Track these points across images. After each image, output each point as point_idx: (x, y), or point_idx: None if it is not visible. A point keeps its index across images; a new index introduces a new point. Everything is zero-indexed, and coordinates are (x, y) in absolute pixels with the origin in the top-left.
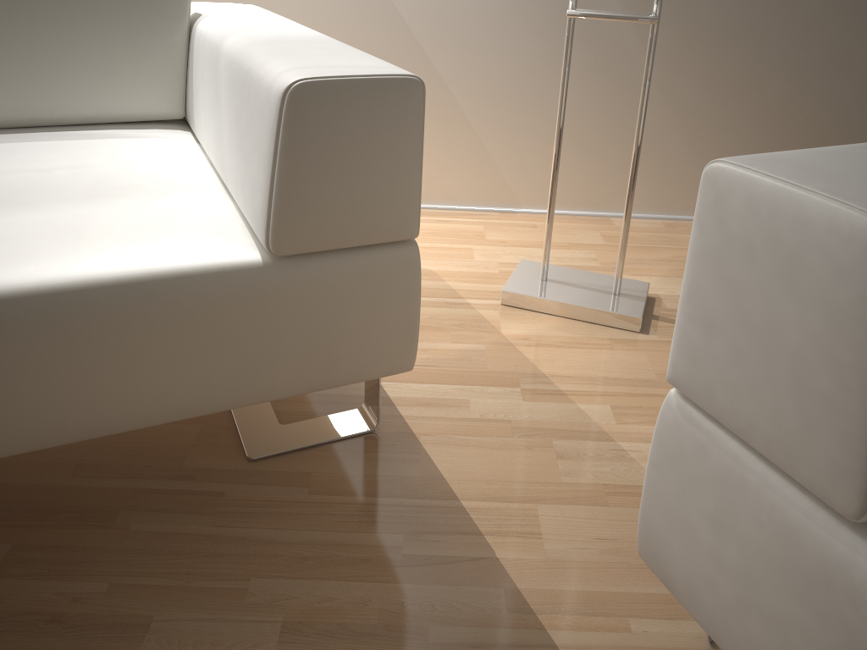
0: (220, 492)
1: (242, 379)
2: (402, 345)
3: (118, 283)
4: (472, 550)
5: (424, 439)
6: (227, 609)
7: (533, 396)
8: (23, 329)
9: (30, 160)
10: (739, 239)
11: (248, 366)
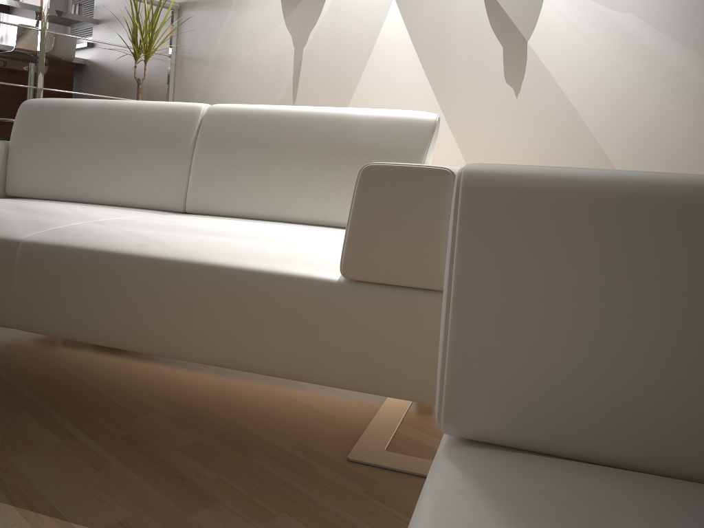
0: (314, 466)
1: (313, 360)
2: (430, 377)
3: (258, 271)
4: None
5: None
6: (256, 519)
7: None
8: (209, 284)
9: (294, 231)
10: None
11: (317, 351)
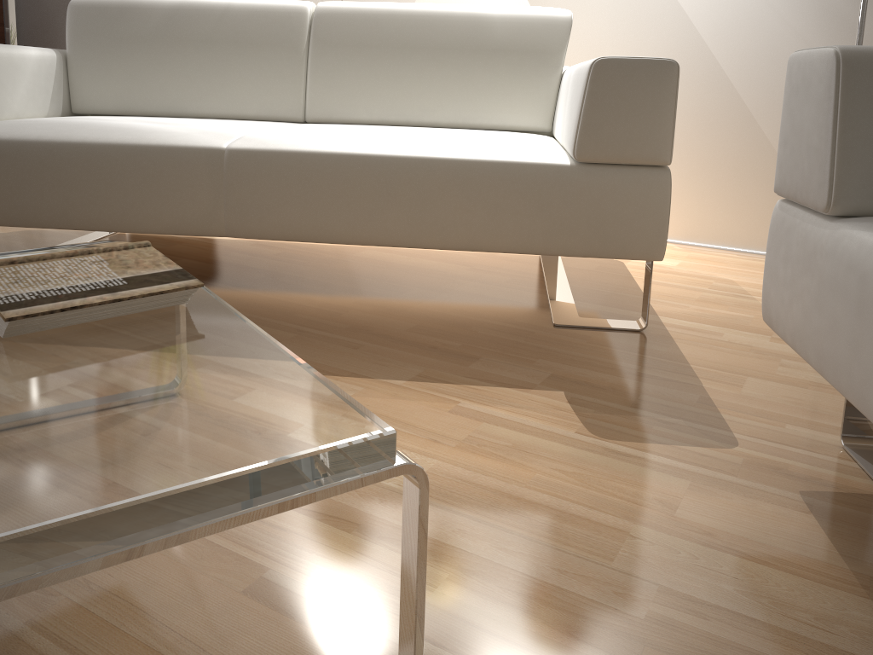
0: (532, 331)
1: (550, 234)
2: (655, 239)
3: (492, 161)
4: (686, 380)
5: (678, 340)
6: (521, 364)
7: (780, 341)
8: (445, 176)
9: (459, 131)
10: (794, 86)
11: (554, 226)
